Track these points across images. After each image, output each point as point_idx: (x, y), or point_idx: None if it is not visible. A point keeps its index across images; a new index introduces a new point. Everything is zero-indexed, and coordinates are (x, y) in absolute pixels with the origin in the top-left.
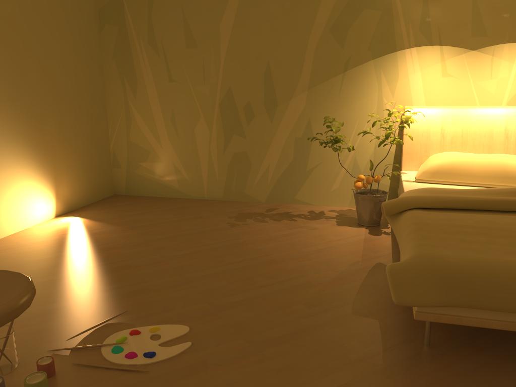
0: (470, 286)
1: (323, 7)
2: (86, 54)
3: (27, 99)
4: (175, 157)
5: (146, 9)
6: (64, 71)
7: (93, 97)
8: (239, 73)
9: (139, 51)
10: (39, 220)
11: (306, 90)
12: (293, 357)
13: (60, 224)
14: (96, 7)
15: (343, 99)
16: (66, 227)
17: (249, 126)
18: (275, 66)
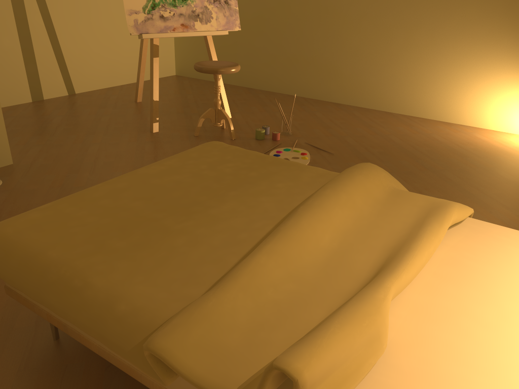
0: None
1: None
2: None
3: None
4: None
5: None
6: None
7: None
8: None
9: None
10: None
11: None
12: None
13: None
14: None
15: None
16: None
17: None
18: None
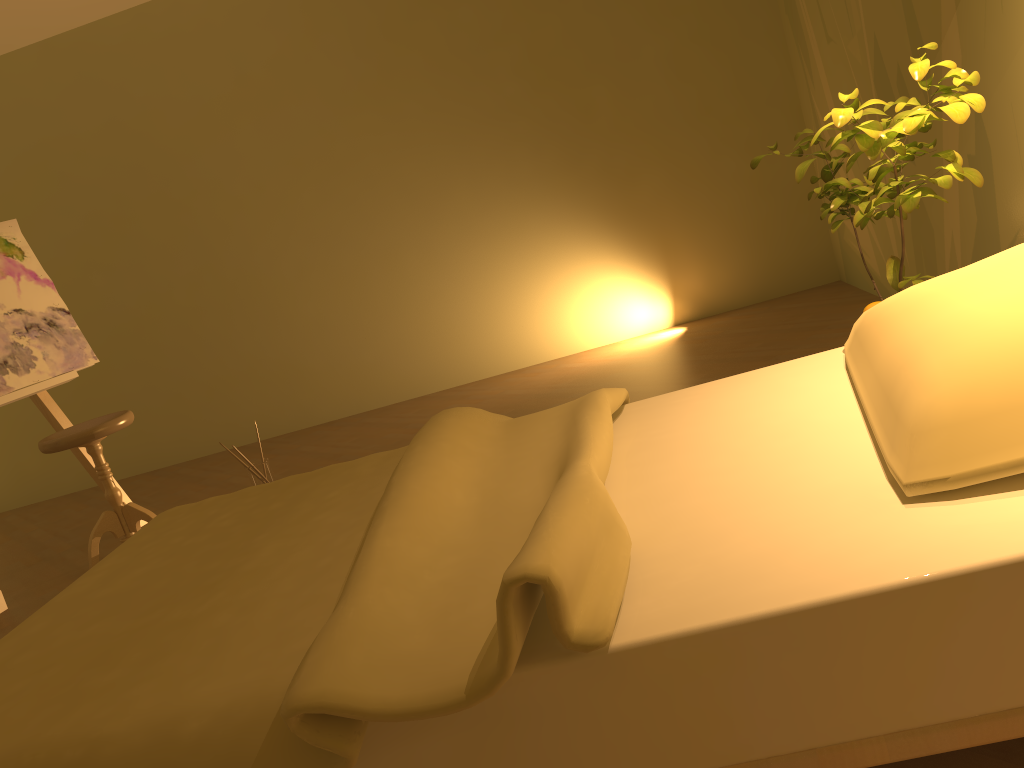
0: None
1: None
2: (731, 26)
3: (596, 152)
4: None
5: None
6: (673, 80)
7: (757, 101)
8: None
9: None
10: (638, 331)
11: (954, 10)
12: None
13: (644, 341)
14: None
15: (1011, 18)
16: (636, 347)
17: None
18: None
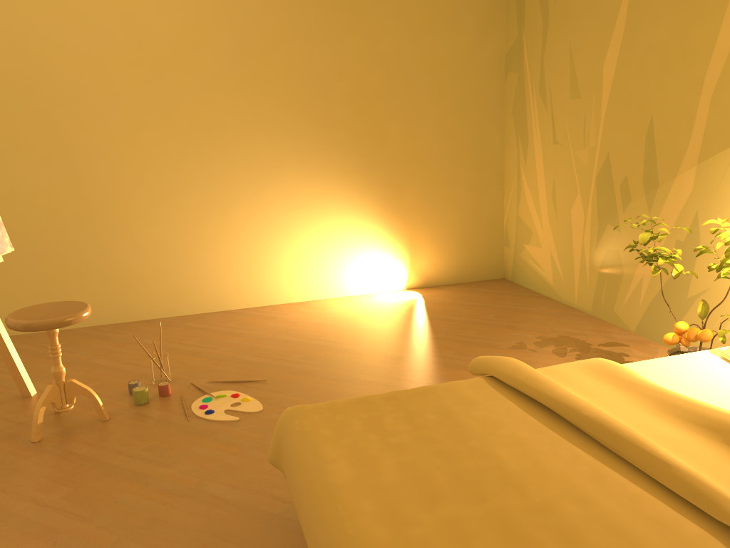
0: (285, 457)
1: (728, 22)
2: (477, 111)
3: (383, 167)
4: (552, 244)
5: (540, 50)
6: (438, 134)
7: (482, 160)
8: (618, 134)
9: (531, 104)
10: (383, 289)
11: (695, 164)
12: (252, 464)
13: (393, 297)
14: (502, 52)
15: None
16: (391, 300)
17: (624, 213)
18: (659, 123)
